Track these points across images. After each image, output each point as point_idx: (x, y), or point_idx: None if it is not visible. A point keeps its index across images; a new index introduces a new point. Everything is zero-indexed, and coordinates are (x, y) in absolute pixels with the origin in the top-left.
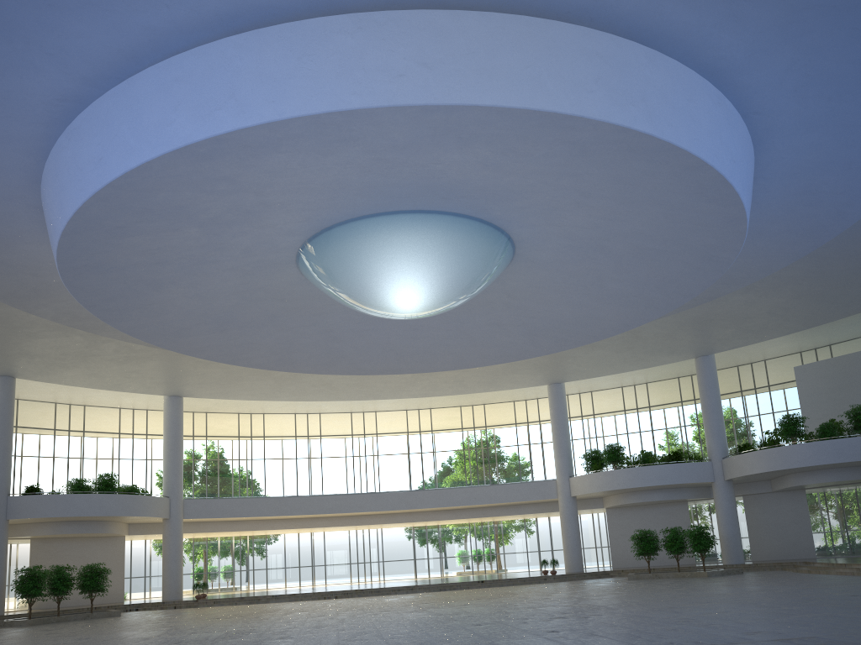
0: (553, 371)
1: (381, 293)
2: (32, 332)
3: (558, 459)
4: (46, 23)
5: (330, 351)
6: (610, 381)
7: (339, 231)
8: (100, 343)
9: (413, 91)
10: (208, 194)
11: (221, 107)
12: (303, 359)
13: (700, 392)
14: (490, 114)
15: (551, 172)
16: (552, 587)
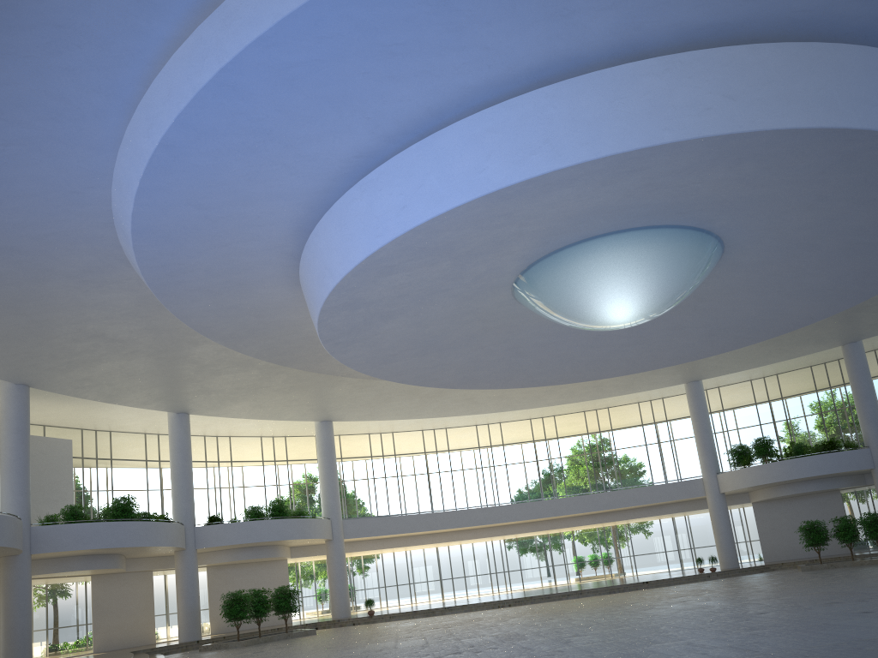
0: (693, 369)
1: (603, 307)
2: (216, 369)
3: (703, 457)
4: (379, 92)
5: (511, 366)
6: (740, 375)
7: (569, 252)
8: (272, 375)
9: (719, 121)
10: (481, 229)
11: (535, 152)
12: (485, 375)
13: (851, 379)
14: (783, 135)
15: (801, 181)
16: (733, 582)
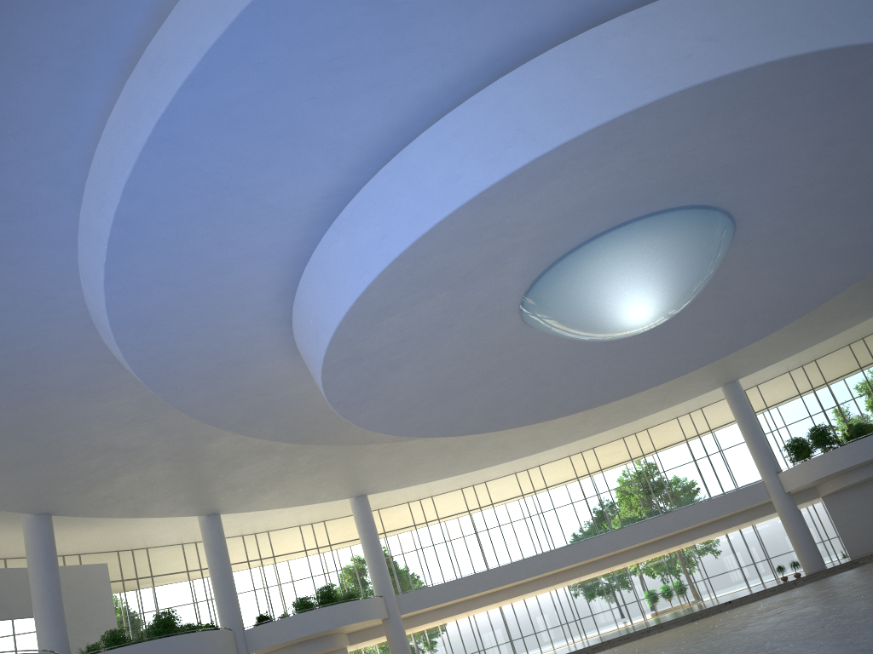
0: (727, 370)
1: (620, 310)
2: (237, 462)
3: (759, 458)
4: (332, 117)
5: (537, 398)
6: (777, 368)
7: (571, 258)
8: (296, 458)
9: (705, 67)
10: (471, 247)
11: (511, 145)
12: (511, 413)
13: None
14: (778, 69)
15: (806, 125)
16: (824, 584)
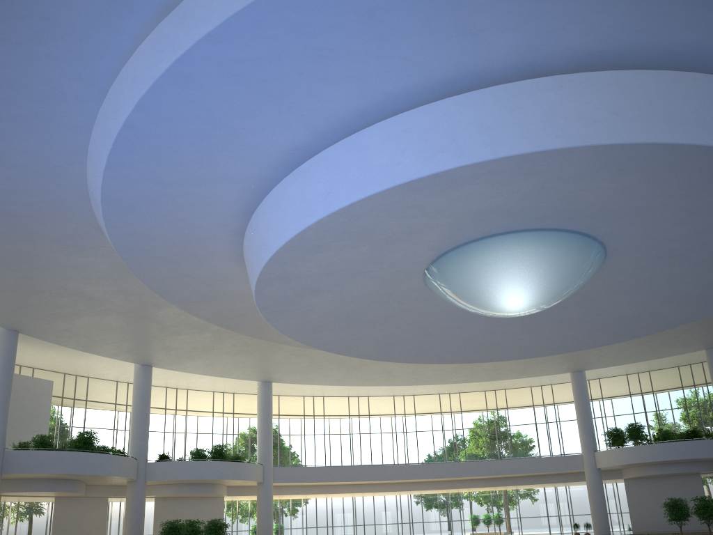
0: (578, 361)
1: (500, 296)
2: (176, 330)
3: (583, 436)
4: (312, 92)
5: (421, 344)
6: (618, 370)
7: (473, 246)
8: (223, 339)
9: (605, 133)
10: (395, 218)
11: (443, 151)
12: (399, 350)
13: (712, 379)
14: (661, 149)
15: (675, 195)
16: None
